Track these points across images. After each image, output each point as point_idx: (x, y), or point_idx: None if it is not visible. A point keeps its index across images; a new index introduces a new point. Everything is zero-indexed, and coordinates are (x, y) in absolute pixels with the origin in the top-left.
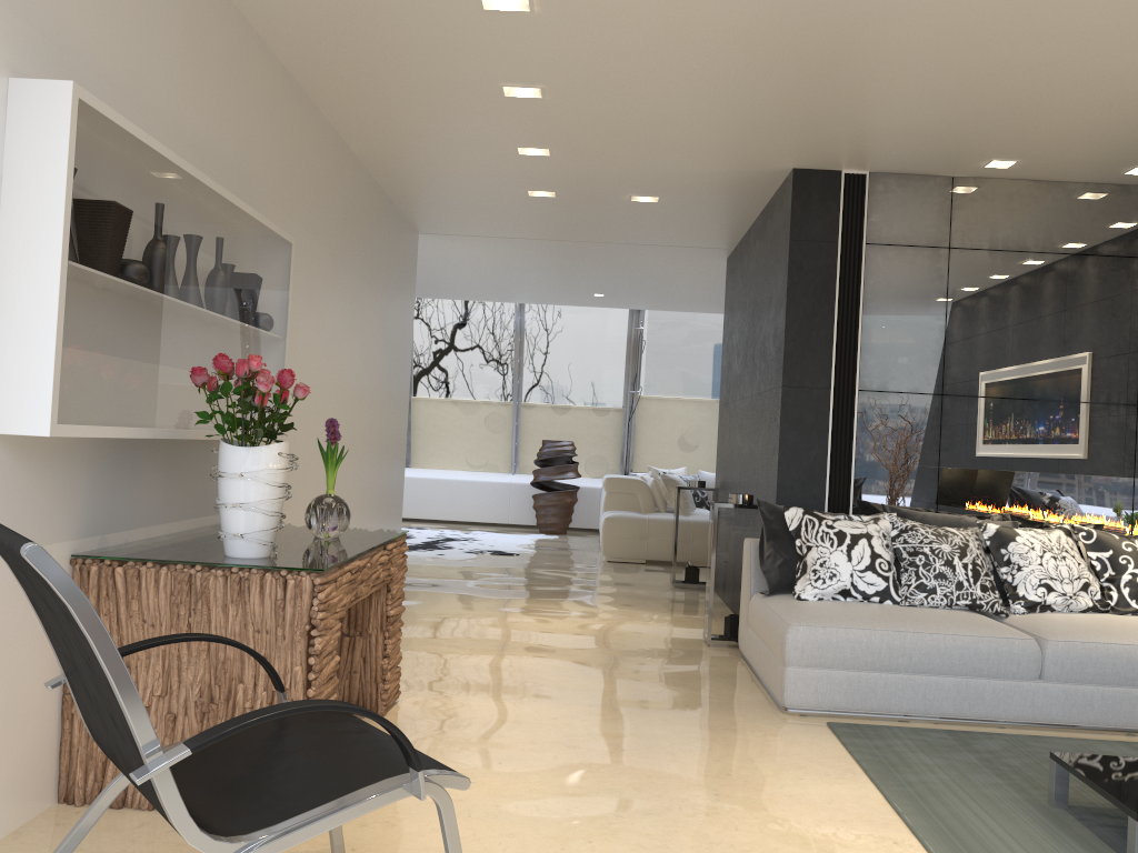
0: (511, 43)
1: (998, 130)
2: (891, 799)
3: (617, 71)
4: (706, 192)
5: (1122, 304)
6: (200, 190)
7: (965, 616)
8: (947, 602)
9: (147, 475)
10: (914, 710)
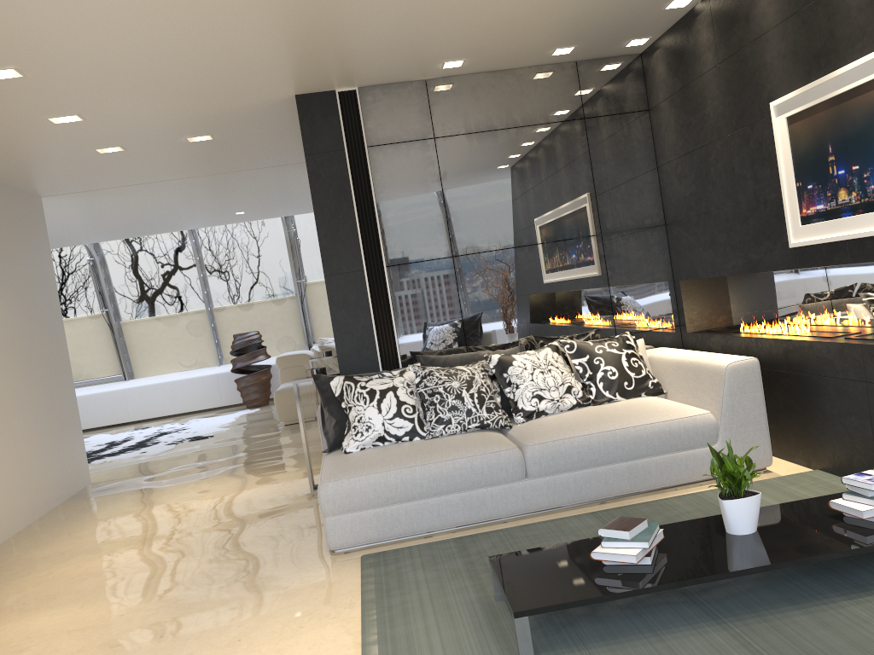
0: None
1: (428, 39)
2: (364, 630)
3: (66, 44)
4: (244, 125)
5: (576, 158)
6: None
7: (470, 439)
8: (461, 428)
9: None
10: (433, 526)
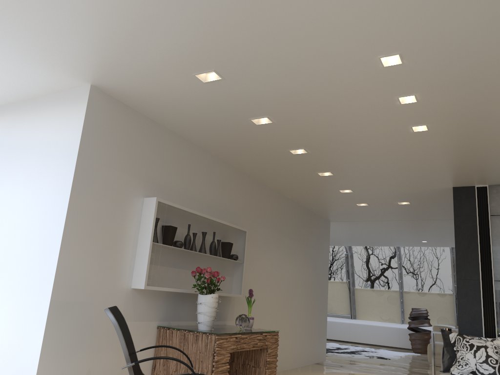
0: (309, 161)
1: None
2: None
3: (350, 164)
4: (426, 198)
5: None
6: (203, 219)
7: None
8: None
9: (187, 305)
10: None
